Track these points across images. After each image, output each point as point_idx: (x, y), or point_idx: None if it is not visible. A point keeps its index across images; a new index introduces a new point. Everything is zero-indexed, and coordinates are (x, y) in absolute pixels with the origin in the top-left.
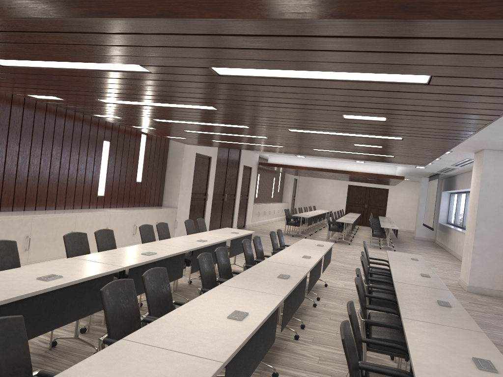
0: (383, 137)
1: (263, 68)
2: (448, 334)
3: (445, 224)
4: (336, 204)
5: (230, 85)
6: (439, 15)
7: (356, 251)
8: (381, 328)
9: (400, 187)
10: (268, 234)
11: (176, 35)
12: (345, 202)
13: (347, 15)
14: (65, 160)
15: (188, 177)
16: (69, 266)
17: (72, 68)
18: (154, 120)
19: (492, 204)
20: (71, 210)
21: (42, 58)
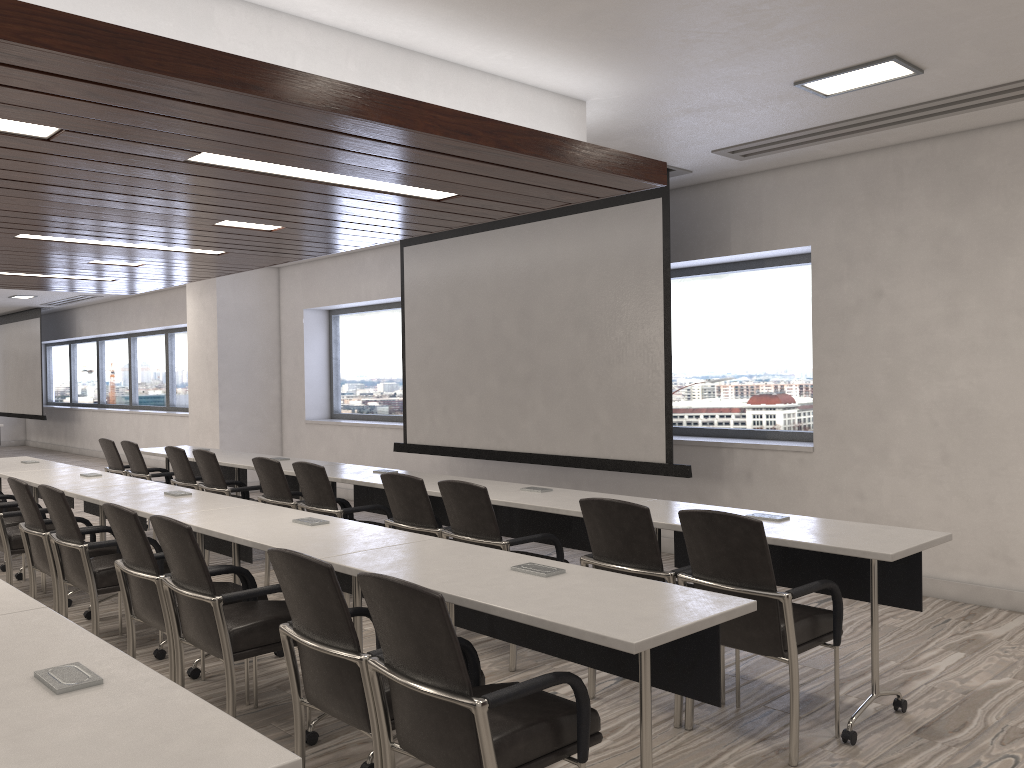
0: (195, 250)
1: (291, 165)
2: None
3: (51, 406)
4: None
5: (160, 172)
6: (571, 161)
7: None
8: None
9: None
10: None
11: (289, 123)
12: None
13: (511, 147)
14: None
15: None
16: None
17: None
18: None
19: (238, 351)
20: None
21: None
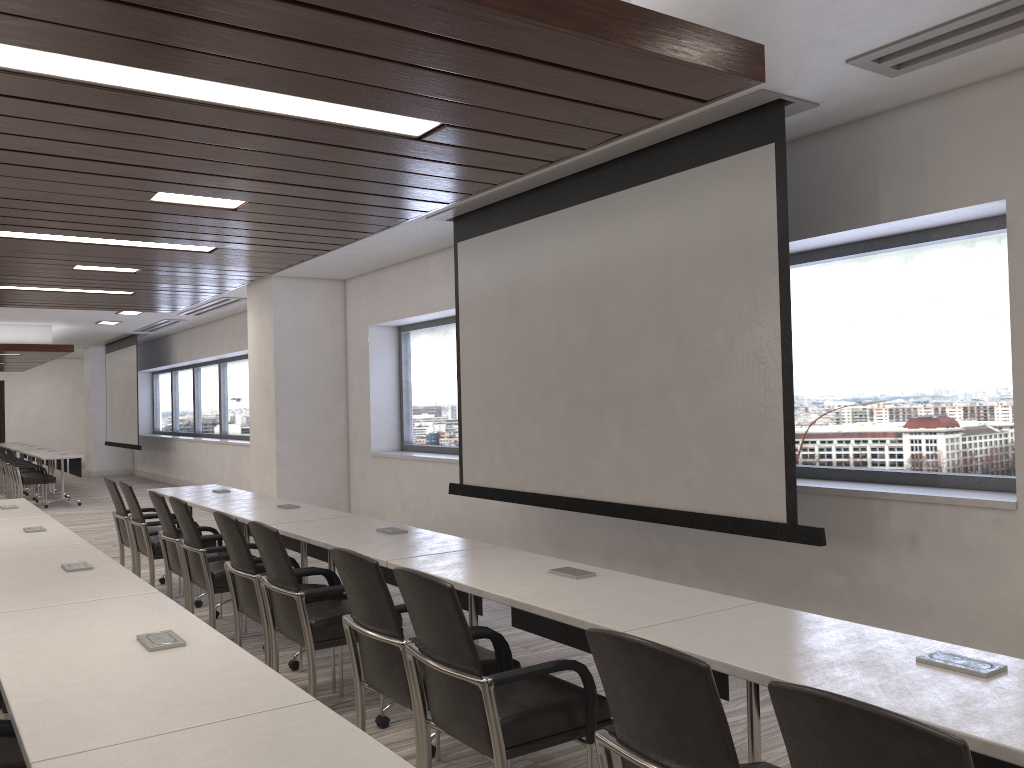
0: (176, 246)
1: (133, 64)
2: (474, 559)
3: (154, 435)
4: None
5: None
6: (585, 28)
7: None
8: (307, 605)
9: (31, 373)
10: None
11: None
12: None
13: None
14: None
15: None
16: None
17: None
18: None
19: (297, 374)
20: None
21: None
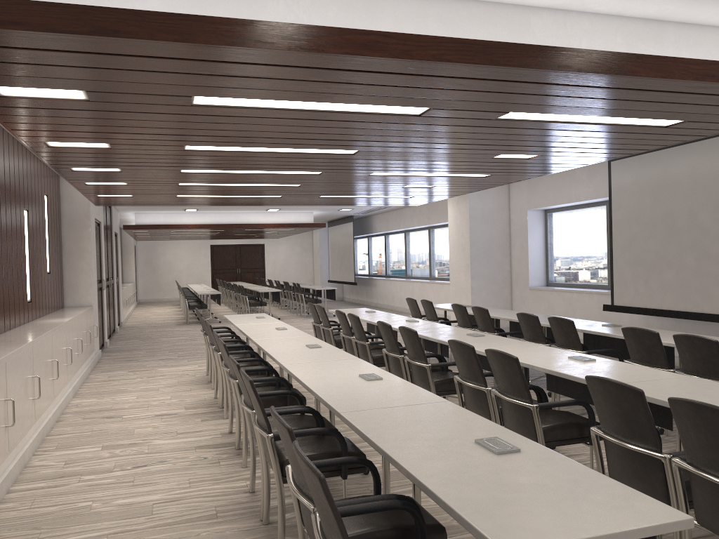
0: (471, 175)
1: (566, 114)
2: None
3: (357, 276)
4: (198, 274)
5: (476, 128)
6: None
7: (303, 324)
8: None
9: (278, 239)
10: (168, 327)
11: (579, 86)
12: (210, 270)
13: None
14: (4, 247)
15: (94, 256)
16: (324, 369)
17: (312, 109)
18: (180, 171)
19: (482, 240)
20: (26, 329)
21: (318, 98)
